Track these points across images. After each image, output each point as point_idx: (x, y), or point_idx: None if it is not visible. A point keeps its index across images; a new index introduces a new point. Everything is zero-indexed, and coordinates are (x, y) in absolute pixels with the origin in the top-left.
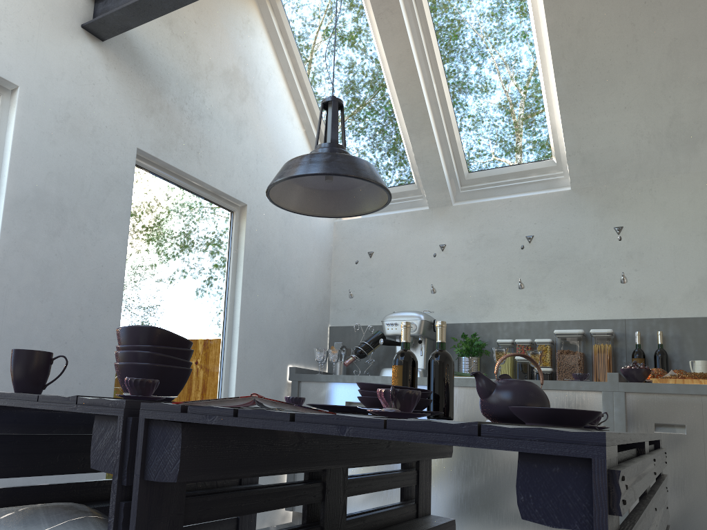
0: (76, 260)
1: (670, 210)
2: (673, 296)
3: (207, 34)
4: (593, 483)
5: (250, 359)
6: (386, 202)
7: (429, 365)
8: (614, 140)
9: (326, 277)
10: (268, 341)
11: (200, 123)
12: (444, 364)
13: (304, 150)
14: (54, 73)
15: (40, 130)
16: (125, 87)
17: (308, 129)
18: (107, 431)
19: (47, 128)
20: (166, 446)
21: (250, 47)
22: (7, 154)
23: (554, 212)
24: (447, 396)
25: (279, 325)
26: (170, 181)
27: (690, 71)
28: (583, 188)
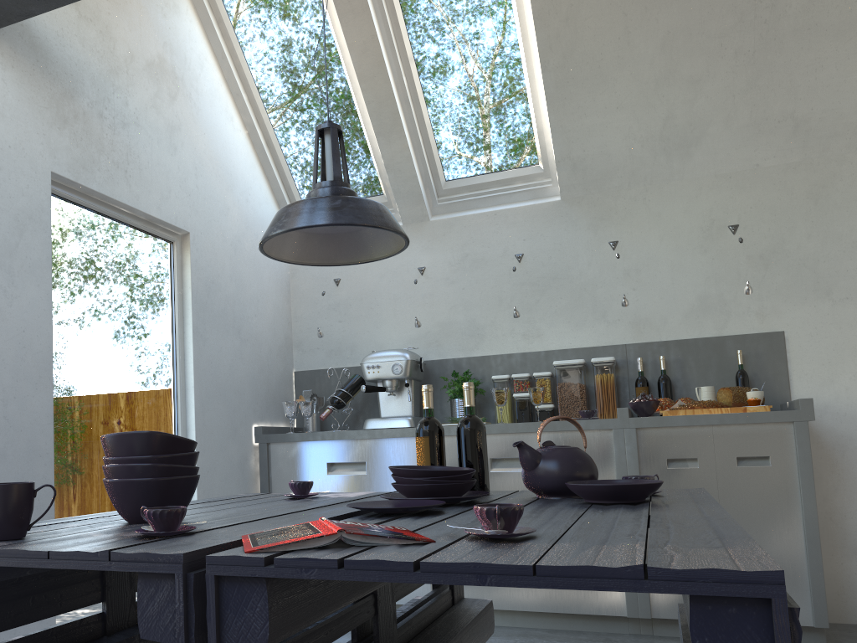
0: None
1: (666, 222)
2: (673, 316)
3: (123, 15)
4: (775, 623)
5: (210, 424)
6: (401, 249)
7: (459, 434)
8: (606, 144)
9: (285, 312)
10: (228, 399)
11: (125, 133)
12: (476, 431)
13: (248, 157)
14: None
15: None
16: (28, 91)
17: (251, 130)
18: (159, 592)
19: None
20: (247, 606)
21: (176, 29)
22: None
23: (544, 226)
24: (483, 468)
25: (239, 377)
26: (94, 211)
27: (683, 68)
28: (574, 197)
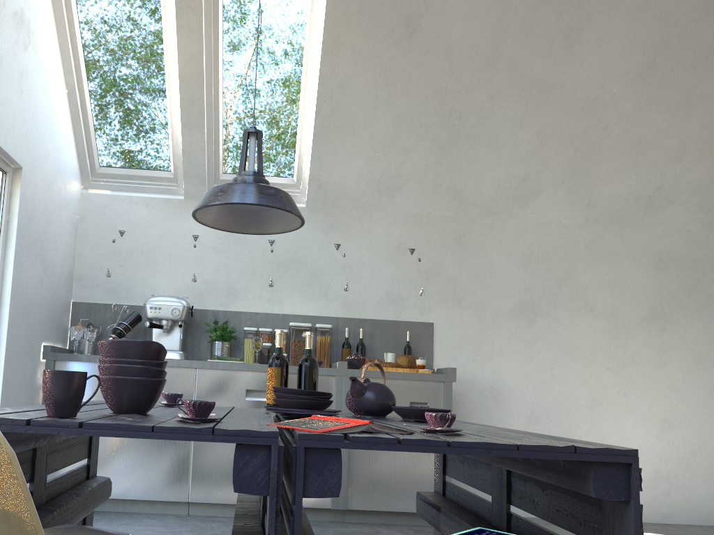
0: None
1: (372, 237)
2: (369, 302)
3: None
4: (633, 475)
5: (16, 339)
6: (288, 230)
7: (302, 368)
8: (344, 176)
9: (72, 250)
10: (29, 318)
11: None
12: (314, 367)
13: (65, 113)
14: None
15: None
16: None
17: (71, 91)
18: (253, 458)
19: None
20: (325, 468)
21: None
22: None
23: None
24: None
25: (39, 301)
26: None
27: (402, 140)
28: (315, 207)
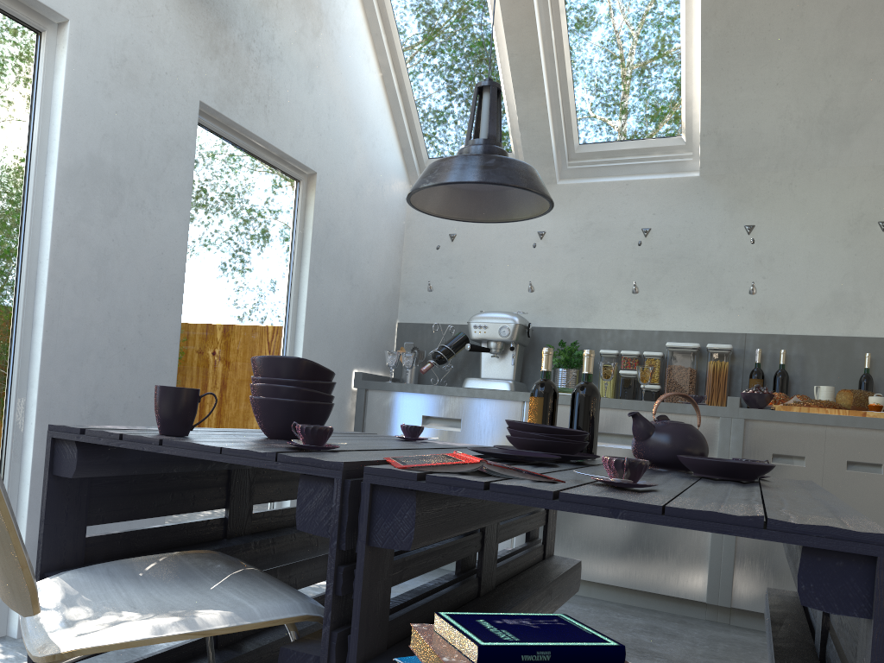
0: (134, 247)
1: (810, 210)
2: (801, 310)
3: None
4: (876, 578)
5: None
6: (543, 212)
7: (574, 399)
8: (758, 121)
9: (396, 262)
10: (333, 341)
11: (269, 67)
12: (591, 398)
13: (380, 100)
14: (108, 1)
15: (94, 79)
16: (187, 19)
17: (386, 73)
18: (317, 493)
19: (102, 76)
20: (396, 513)
21: None
22: (57, 111)
23: (677, 201)
24: (592, 434)
25: (346, 322)
26: (232, 143)
27: (858, 47)
28: (714, 175)
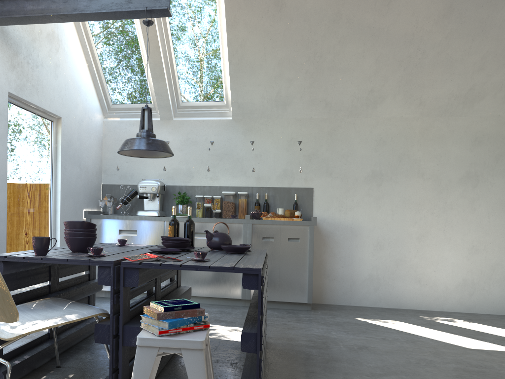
0: None
1: (274, 136)
2: (272, 177)
3: None
4: (258, 279)
5: (66, 209)
6: (170, 156)
7: (185, 225)
8: (252, 99)
9: (100, 155)
10: (74, 197)
11: (37, 70)
12: (191, 225)
13: (87, 77)
14: None
15: None
16: (0, 54)
17: (90, 64)
18: (105, 271)
19: None
20: (132, 275)
21: None
22: None
23: (224, 130)
24: (192, 238)
25: (79, 187)
26: (22, 108)
27: (286, 74)
28: (238, 119)
